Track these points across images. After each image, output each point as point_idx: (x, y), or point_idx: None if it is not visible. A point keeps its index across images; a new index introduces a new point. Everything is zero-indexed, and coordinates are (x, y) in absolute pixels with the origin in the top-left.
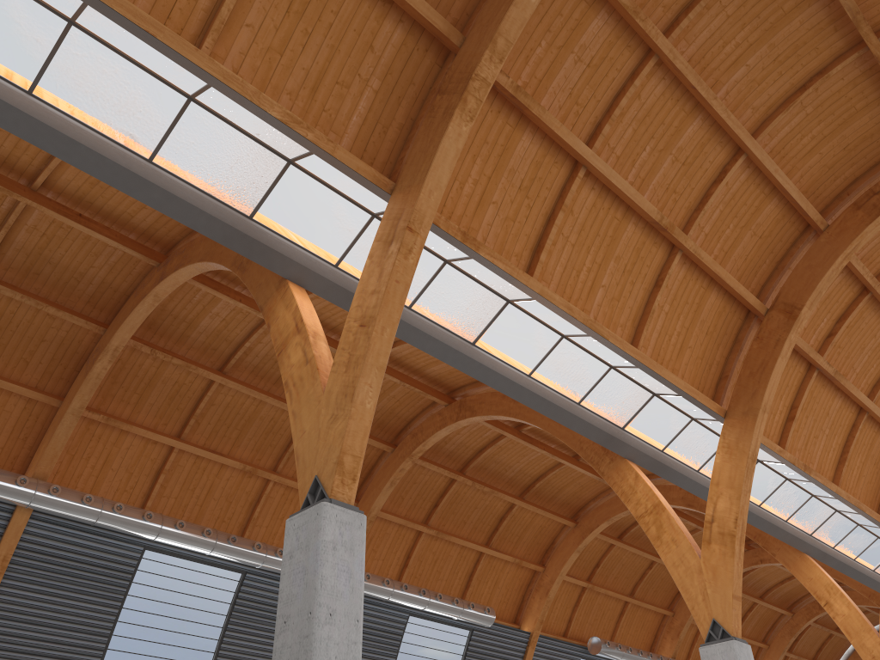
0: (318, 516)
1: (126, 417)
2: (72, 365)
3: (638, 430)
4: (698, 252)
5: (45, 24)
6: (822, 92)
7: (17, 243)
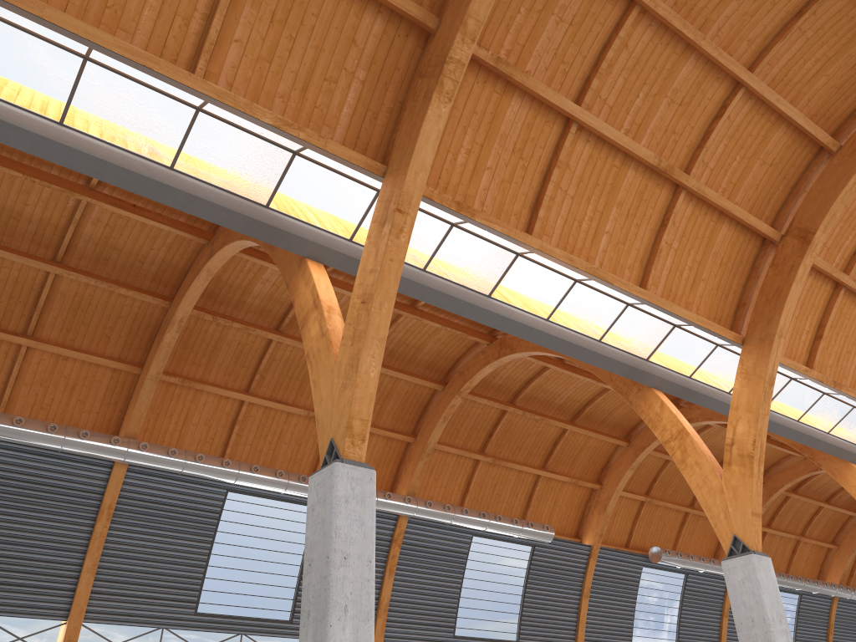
0: (331, 475)
1: (199, 377)
2: (147, 336)
3: (662, 360)
4: (701, 189)
5: (64, 63)
6: (821, 15)
7: (86, 235)
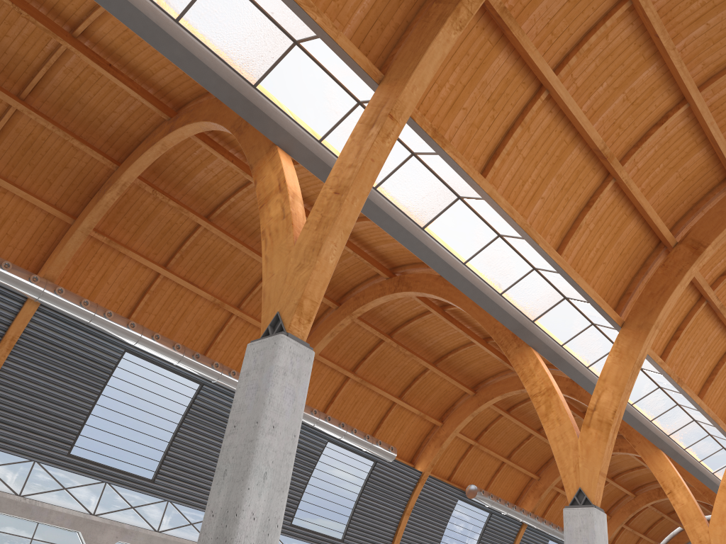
0: (275, 345)
1: (125, 242)
2: (87, 192)
3: (545, 325)
4: (629, 183)
5: None
6: None
7: (55, 81)
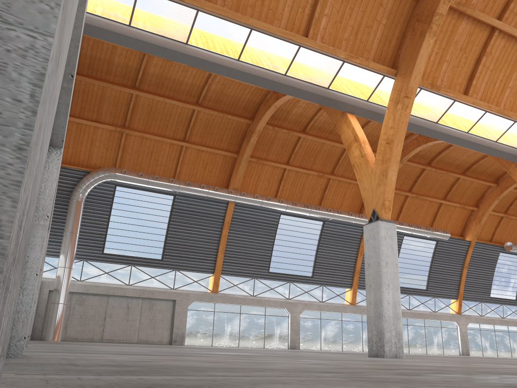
0: (377, 227)
1: (264, 157)
2: (239, 138)
3: None
4: None
5: (242, 32)
6: None
7: (212, 89)
